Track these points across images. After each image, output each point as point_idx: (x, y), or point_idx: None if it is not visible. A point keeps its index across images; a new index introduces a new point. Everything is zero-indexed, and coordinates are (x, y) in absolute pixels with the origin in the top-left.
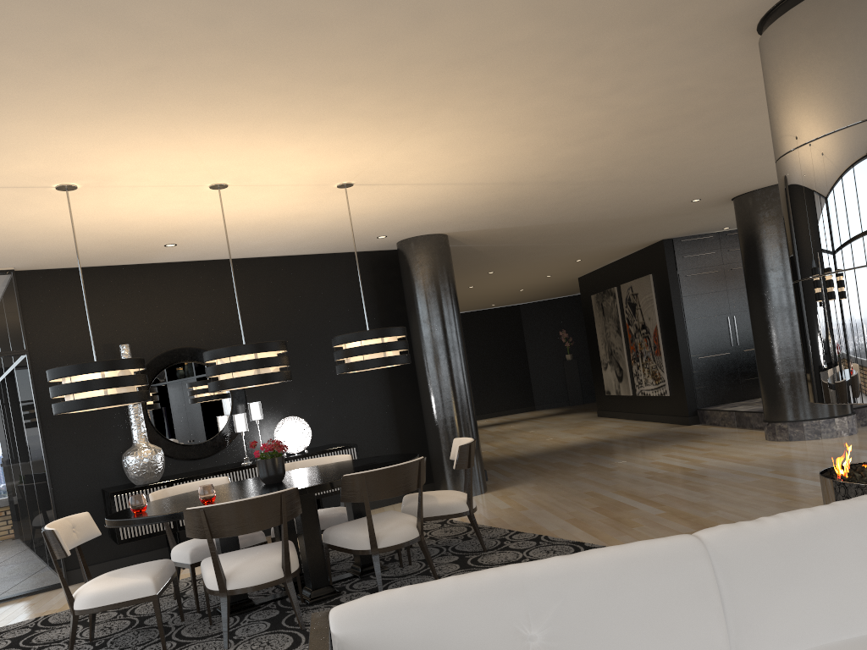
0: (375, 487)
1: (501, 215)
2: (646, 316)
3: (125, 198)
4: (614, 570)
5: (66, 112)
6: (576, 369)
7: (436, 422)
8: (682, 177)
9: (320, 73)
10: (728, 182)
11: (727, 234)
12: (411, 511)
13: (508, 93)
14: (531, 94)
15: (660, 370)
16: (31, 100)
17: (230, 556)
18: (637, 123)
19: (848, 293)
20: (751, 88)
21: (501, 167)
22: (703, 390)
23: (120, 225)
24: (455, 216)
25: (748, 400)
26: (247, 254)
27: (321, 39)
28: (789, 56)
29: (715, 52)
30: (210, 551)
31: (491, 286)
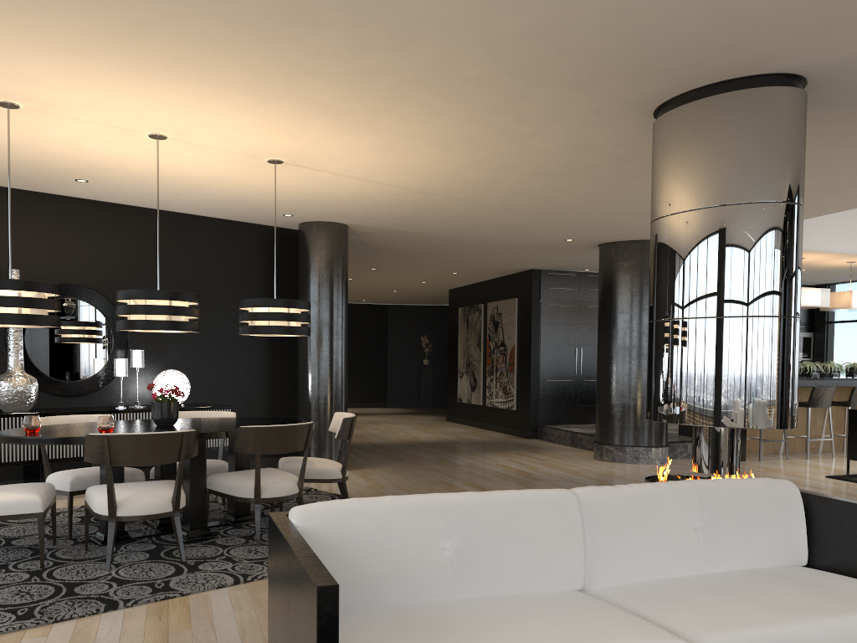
0: (268, 442)
1: (402, 218)
2: (506, 335)
3: (61, 127)
4: (512, 506)
5: (48, 40)
6: (431, 374)
7: (310, 398)
8: (564, 217)
9: (296, 62)
10: (599, 230)
11: (587, 275)
12: (290, 471)
13: (447, 116)
14: (465, 121)
15: (511, 385)
16: (21, 21)
17: (120, 486)
18: (542, 165)
19: (690, 336)
20: (637, 157)
21: (418, 176)
22: (545, 409)
23: (42, 151)
24: (361, 210)
25: (582, 424)
26: (153, 205)
27: (309, 36)
28: (675, 141)
29: (618, 123)
30: (106, 477)
31: (369, 282)
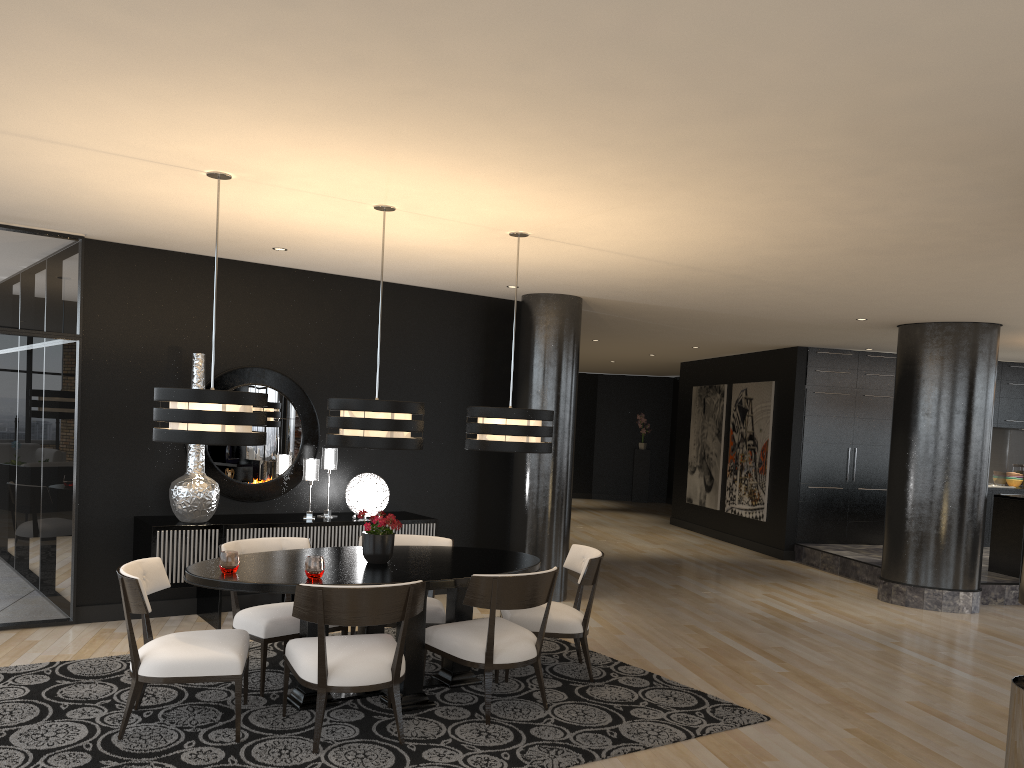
0: (505, 595)
1: (654, 292)
2: (757, 426)
3: (273, 198)
4: None
5: (286, 110)
6: (647, 461)
7: (527, 510)
8: (866, 297)
9: (588, 133)
10: (907, 310)
11: (868, 356)
12: (520, 622)
13: (761, 190)
14: (783, 196)
15: (761, 490)
16: (260, 91)
17: (328, 643)
18: (865, 243)
19: None
20: (1002, 237)
21: (694, 251)
22: (805, 524)
23: (243, 220)
24: (606, 283)
25: (852, 545)
26: (355, 273)
27: (617, 105)
28: None
29: (995, 200)
30: (318, 638)
31: (584, 352)
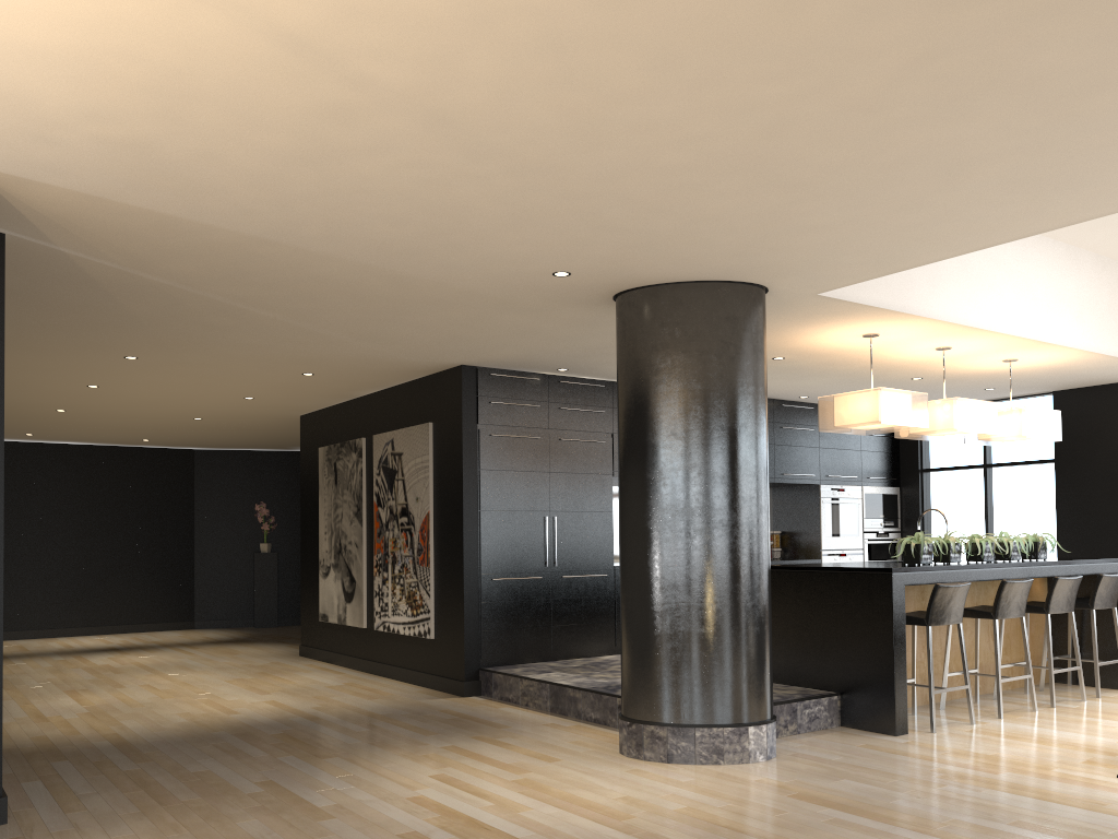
0: None
1: (136, 147)
2: (412, 493)
3: None
4: None
5: None
6: (274, 569)
7: None
8: (581, 177)
9: None
10: (641, 238)
11: (561, 382)
12: None
13: None
14: None
15: (425, 591)
16: None
17: None
18: None
19: None
20: None
21: None
22: (493, 636)
23: None
24: None
25: (561, 661)
26: None
27: None
28: None
29: None
30: None
31: (137, 395)
